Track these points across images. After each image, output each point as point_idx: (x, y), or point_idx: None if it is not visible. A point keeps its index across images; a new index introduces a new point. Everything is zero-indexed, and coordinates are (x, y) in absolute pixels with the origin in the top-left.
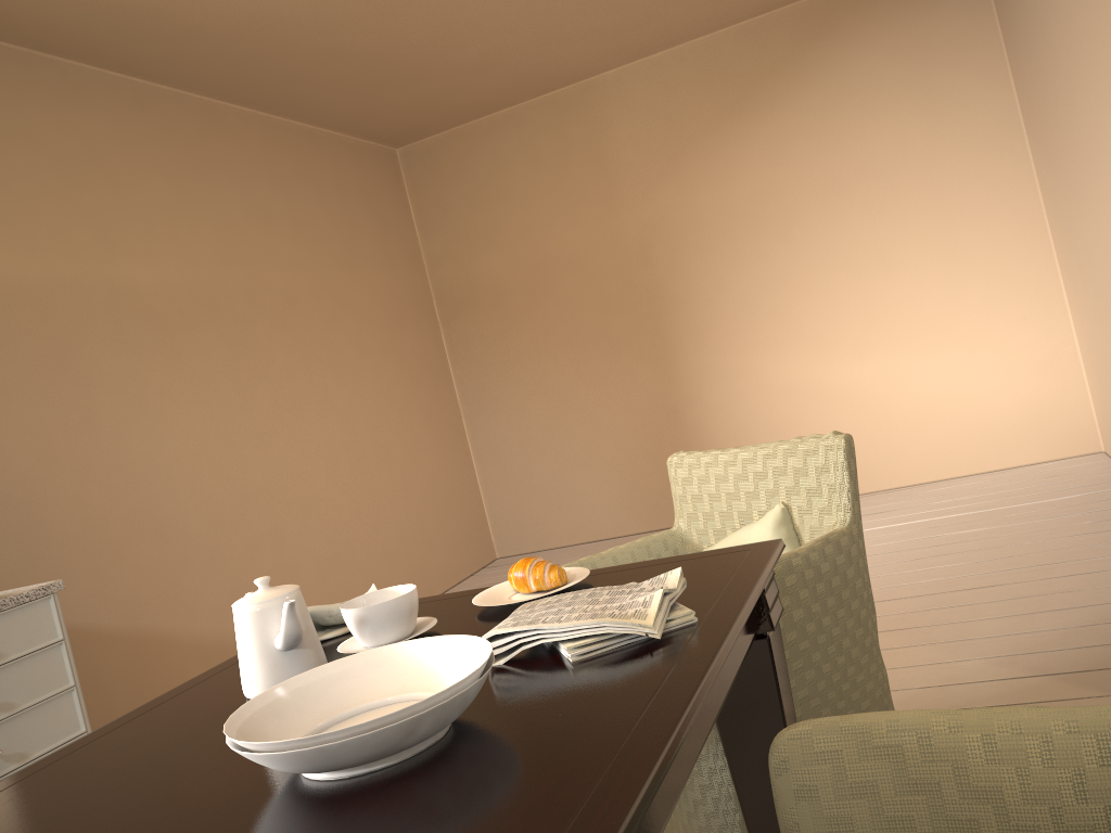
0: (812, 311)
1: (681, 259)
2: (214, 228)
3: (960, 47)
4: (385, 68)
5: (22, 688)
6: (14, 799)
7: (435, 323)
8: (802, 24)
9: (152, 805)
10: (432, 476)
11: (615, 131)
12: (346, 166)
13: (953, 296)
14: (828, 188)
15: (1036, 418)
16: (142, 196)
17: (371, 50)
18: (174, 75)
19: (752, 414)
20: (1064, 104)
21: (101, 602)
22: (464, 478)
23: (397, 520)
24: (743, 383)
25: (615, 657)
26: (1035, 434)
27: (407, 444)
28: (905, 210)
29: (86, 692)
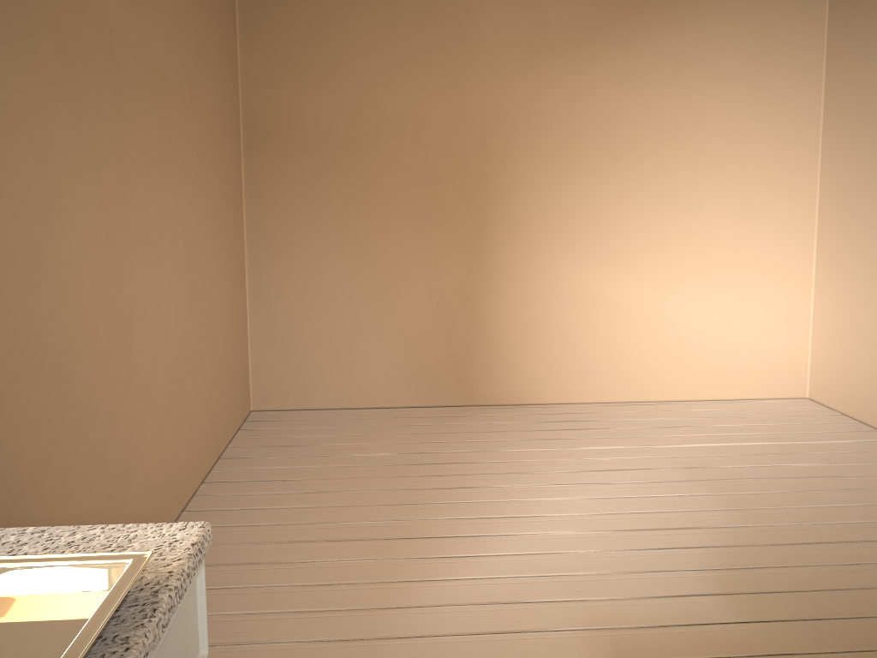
0: (620, 234)
1: (517, 155)
2: None
3: (794, 42)
4: None
5: None
6: None
7: (239, 150)
8: None
9: None
10: (227, 318)
11: (484, 11)
12: None
13: (734, 249)
14: (662, 128)
15: (768, 362)
16: None
17: None
18: None
19: (545, 315)
20: None
21: None
22: (242, 324)
23: (207, 365)
24: (545, 284)
25: None
26: (764, 375)
27: (218, 279)
28: (717, 167)
29: None
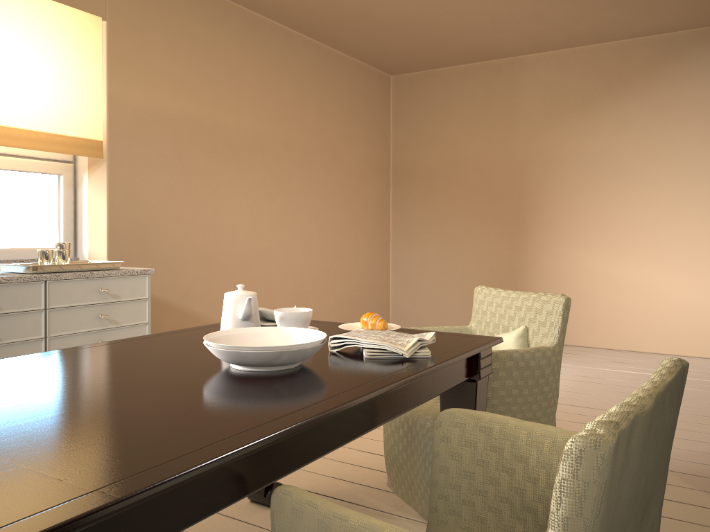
0: (618, 230)
1: (544, 179)
2: (275, 102)
3: None
4: (392, 30)
5: (124, 316)
6: (114, 348)
7: (388, 183)
8: (659, 49)
9: (168, 361)
10: (363, 271)
11: (523, 92)
12: (358, 81)
13: None
14: (649, 155)
15: None
16: (241, 78)
17: (385, 18)
18: (273, 13)
19: (564, 284)
20: None
21: (170, 288)
22: (382, 277)
23: (337, 290)
24: (563, 263)
25: (384, 360)
26: None
27: (353, 248)
28: (696, 181)
29: (152, 331)
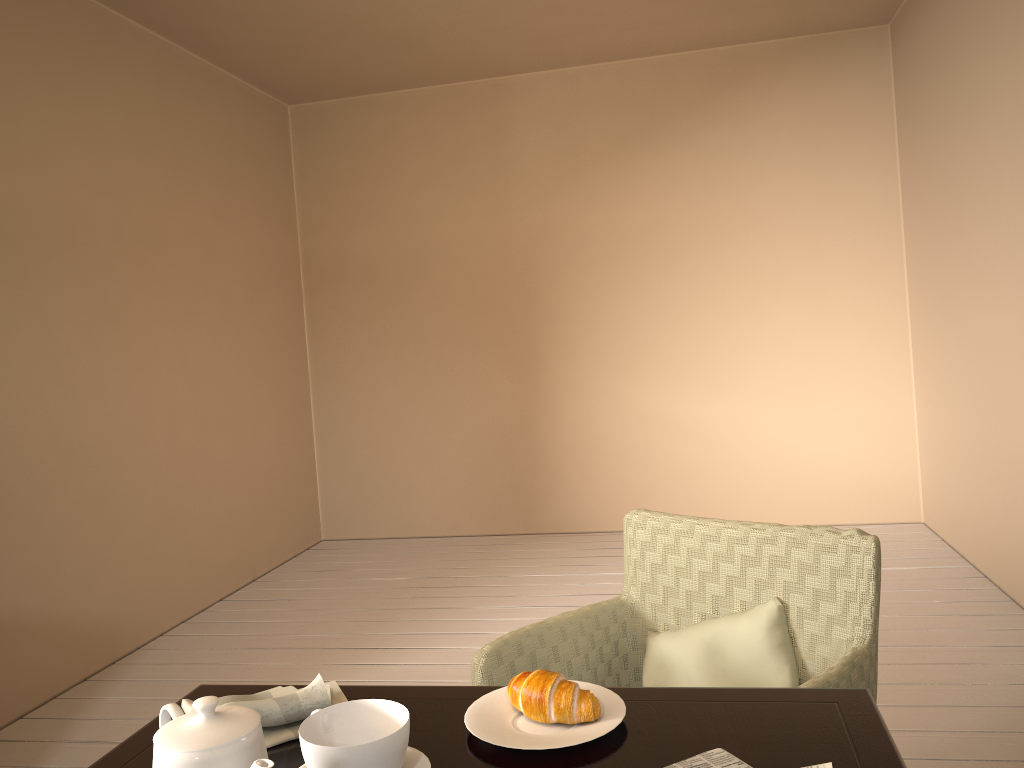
0: (679, 346)
1: (562, 273)
2: (88, 149)
3: (857, 123)
4: (306, 19)
5: None
6: None
7: (299, 291)
8: (716, 70)
9: None
10: (272, 449)
11: (518, 134)
12: (237, 112)
13: (812, 355)
14: (714, 231)
15: (868, 481)
16: (12, 97)
17: None
18: None
19: (605, 436)
20: (976, 199)
21: None
22: (303, 454)
23: (231, 492)
24: (602, 404)
25: None
26: (865, 496)
27: (253, 412)
28: (782, 266)
29: None
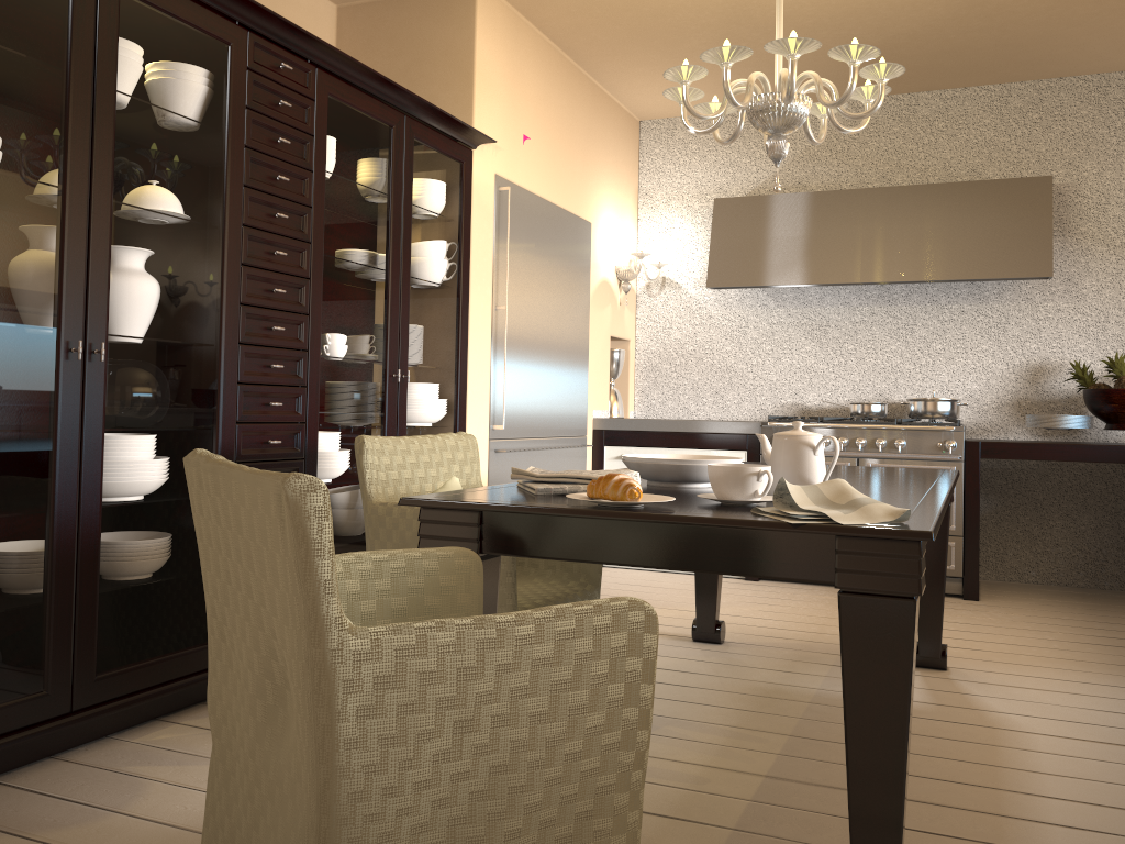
0: None
1: None
2: None
3: None
4: None
5: None
6: (896, 494)
7: None
8: None
9: None
10: None
11: None
12: None
13: None
14: None
15: None
16: None
17: None
18: None
19: None
20: None
21: None
22: None
23: None
24: None
25: None
26: None
27: None
28: None
29: None
